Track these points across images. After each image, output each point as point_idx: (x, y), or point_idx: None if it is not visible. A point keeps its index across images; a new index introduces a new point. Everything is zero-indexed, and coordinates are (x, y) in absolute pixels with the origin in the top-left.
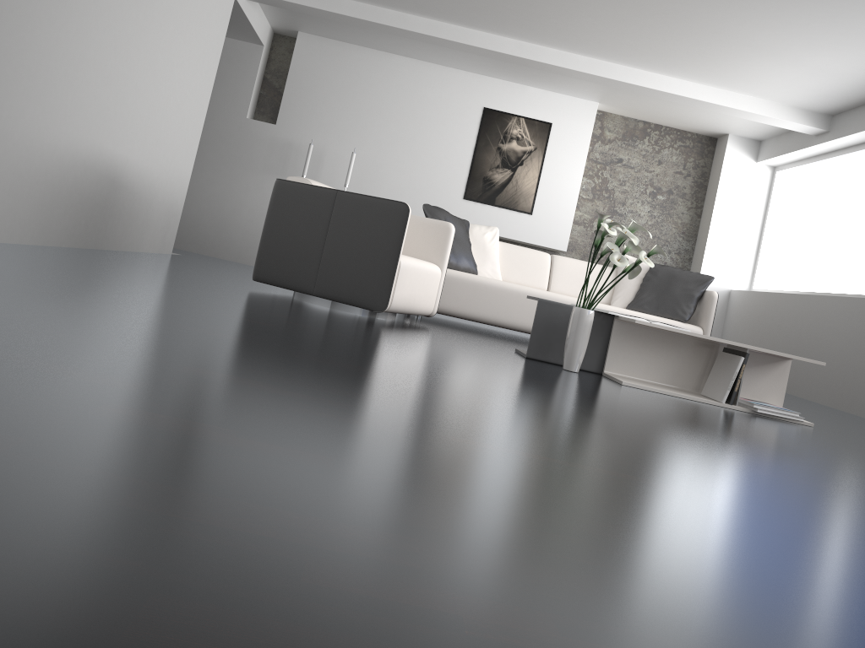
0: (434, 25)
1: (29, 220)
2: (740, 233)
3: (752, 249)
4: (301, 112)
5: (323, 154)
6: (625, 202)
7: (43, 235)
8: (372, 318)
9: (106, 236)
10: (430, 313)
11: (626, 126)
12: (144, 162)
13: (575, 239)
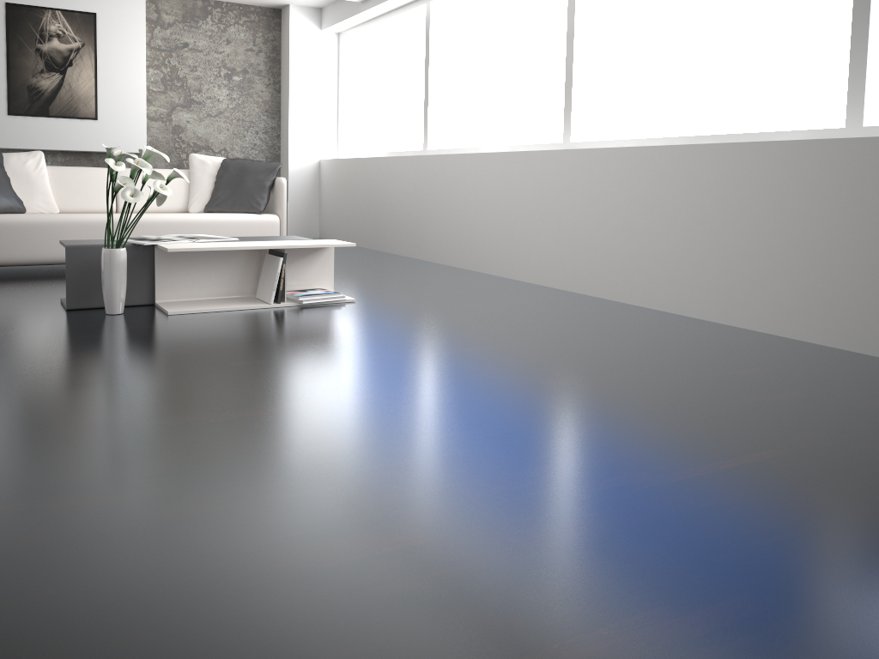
0: None
1: None
2: (319, 103)
3: (332, 117)
4: None
5: None
6: (201, 88)
7: None
8: None
9: None
10: None
11: (184, 6)
12: None
13: (156, 136)
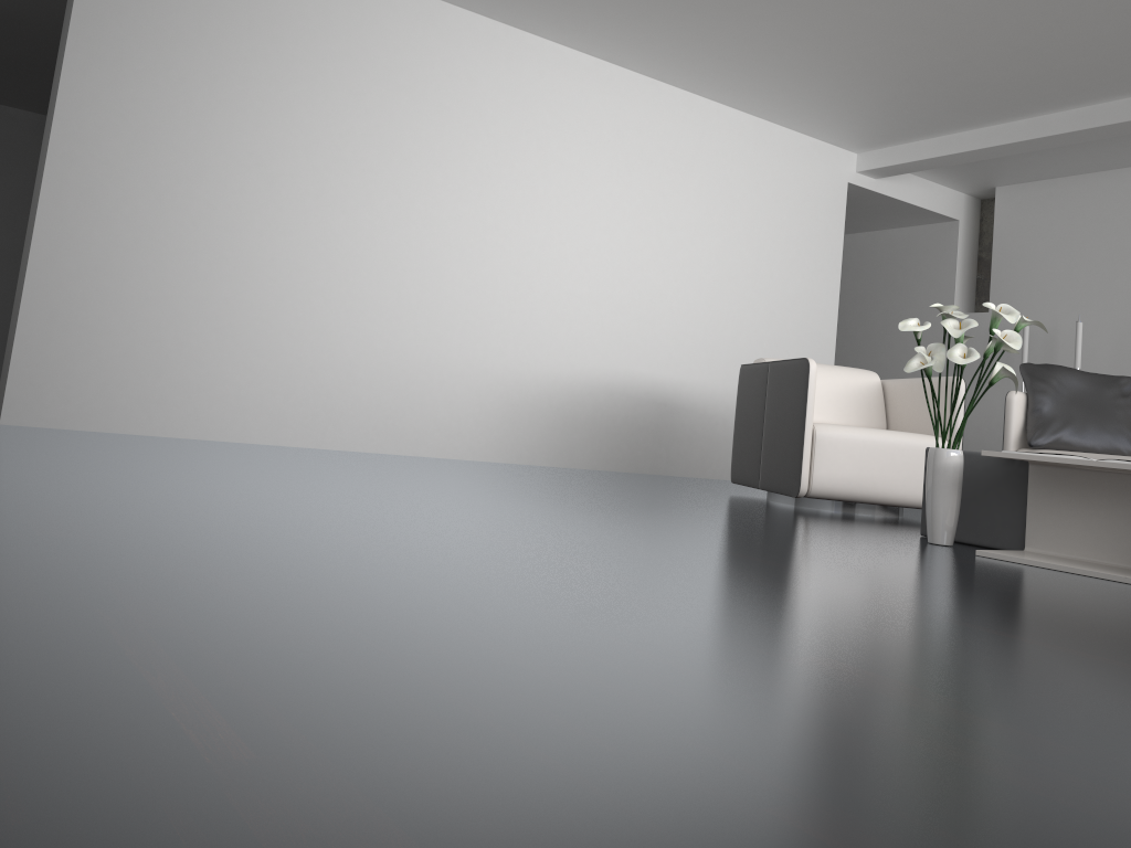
0: (1084, 114)
1: (539, 444)
2: None
3: None
4: (1017, 287)
5: (1055, 335)
6: None
7: (563, 458)
8: (810, 509)
9: (672, 462)
10: None
11: None
12: (716, 383)
13: None
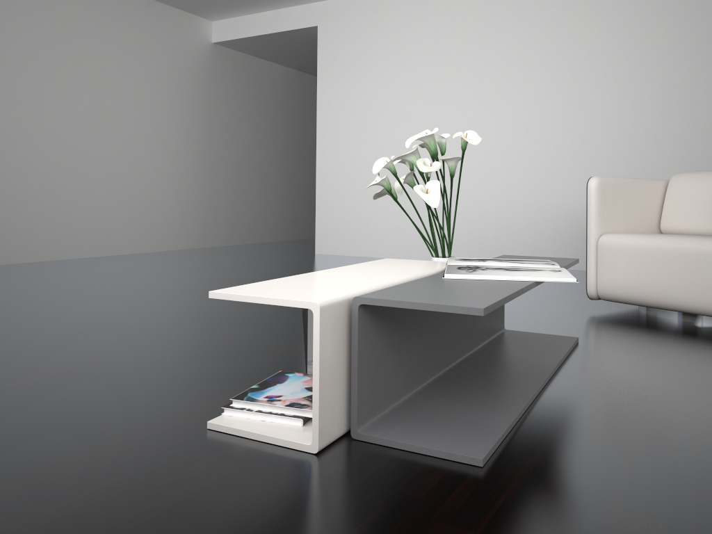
0: None
1: None
2: None
3: None
4: None
5: None
6: None
7: None
8: (623, 311)
9: None
10: None
11: None
12: None
13: None
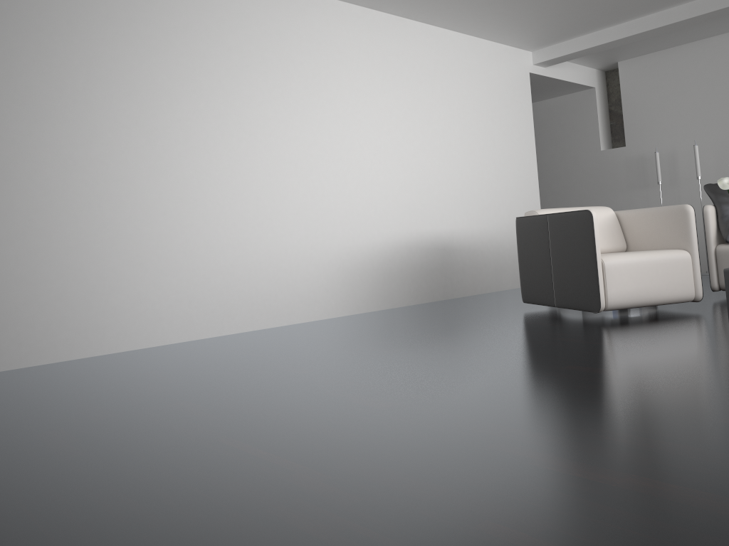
0: (698, 4)
1: (369, 295)
2: None
3: None
4: (643, 127)
5: (675, 155)
6: None
7: (387, 302)
8: (604, 318)
9: (455, 288)
10: (691, 298)
11: None
12: (473, 226)
13: None
